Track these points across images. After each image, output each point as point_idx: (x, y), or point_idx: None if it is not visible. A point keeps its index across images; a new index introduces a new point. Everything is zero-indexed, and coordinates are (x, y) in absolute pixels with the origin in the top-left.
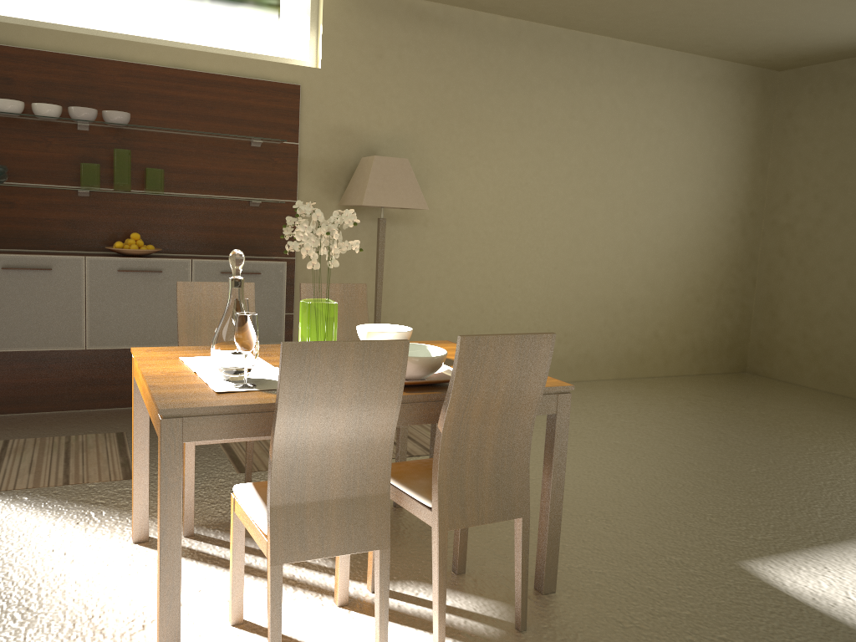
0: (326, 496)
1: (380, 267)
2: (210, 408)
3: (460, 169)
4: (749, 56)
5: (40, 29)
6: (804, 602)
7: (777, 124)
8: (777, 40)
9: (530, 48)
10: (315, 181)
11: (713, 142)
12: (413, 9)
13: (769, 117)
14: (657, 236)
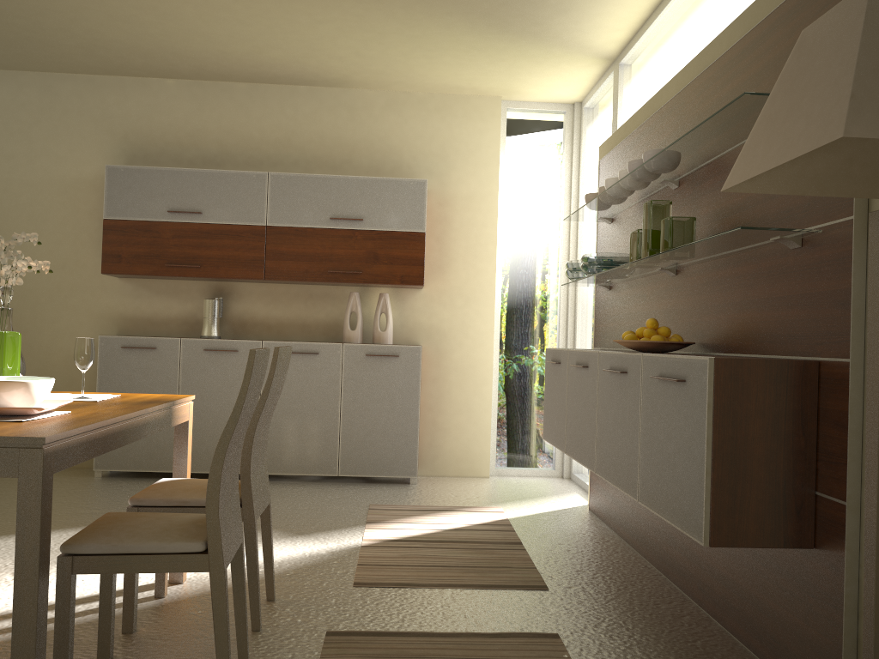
0: None
1: (871, 379)
2: None
3: None
4: None
5: (669, 82)
6: None
7: None
8: None
9: None
10: None
11: None
12: None
13: None
14: None
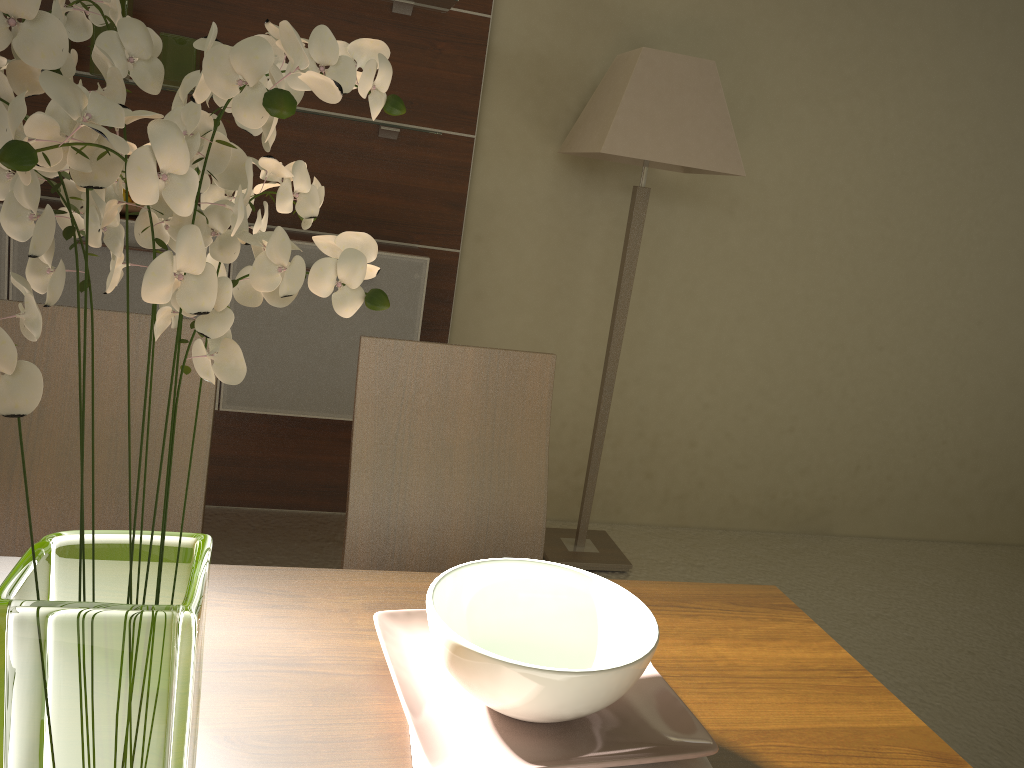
0: None
1: (625, 289)
2: None
3: (818, 102)
4: None
5: None
6: None
7: None
8: None
9: None
10: (517, 100)
11: None
12: None
13: None
14: None
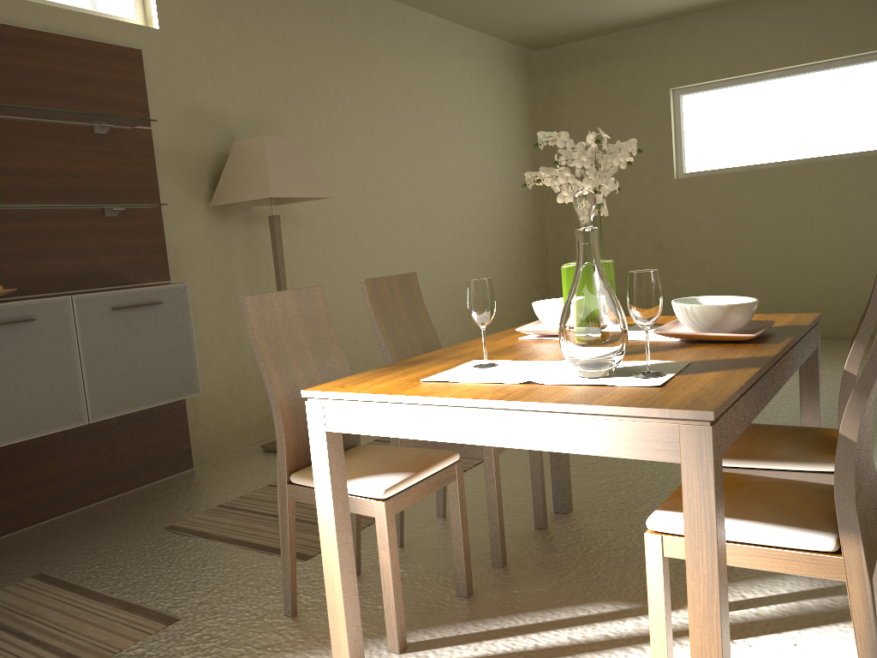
0: (864, 475)
1: (283, 276)
2: (731, 397)
3: (318, 154)
4: (524, 34)
5: None
6: None
7: (542, 101)
8: (563, 15)
9: (358, 16)
10: (175, 178)
11: (504, 119)
12: None
13: (534, 95)
14: (480, 215)
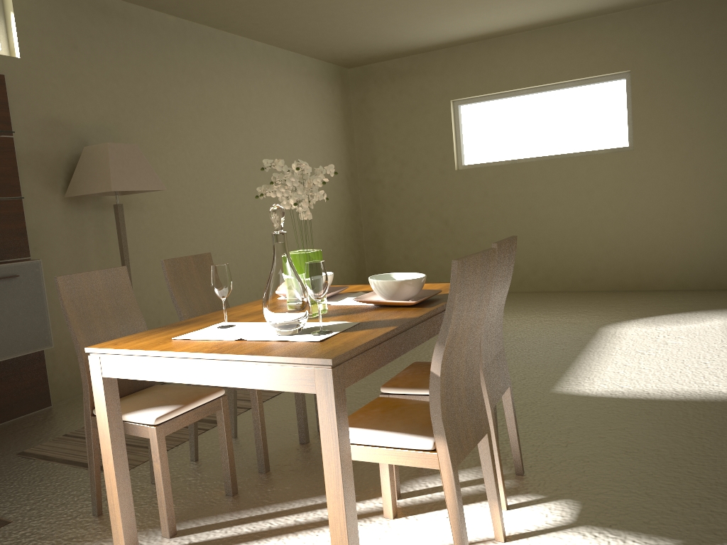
0: (460, 397)
1: (126, 252)
2: (356, 348)
3: (160, 154)
4: (337, 56)
5: None
6: (610, 397)
7: (355, 107)
8: (364, 43)
9: (195, 44)
10: (35, 175)
11: (322, 122)
12: (96, 3)
13: (349, 102)
14: None
